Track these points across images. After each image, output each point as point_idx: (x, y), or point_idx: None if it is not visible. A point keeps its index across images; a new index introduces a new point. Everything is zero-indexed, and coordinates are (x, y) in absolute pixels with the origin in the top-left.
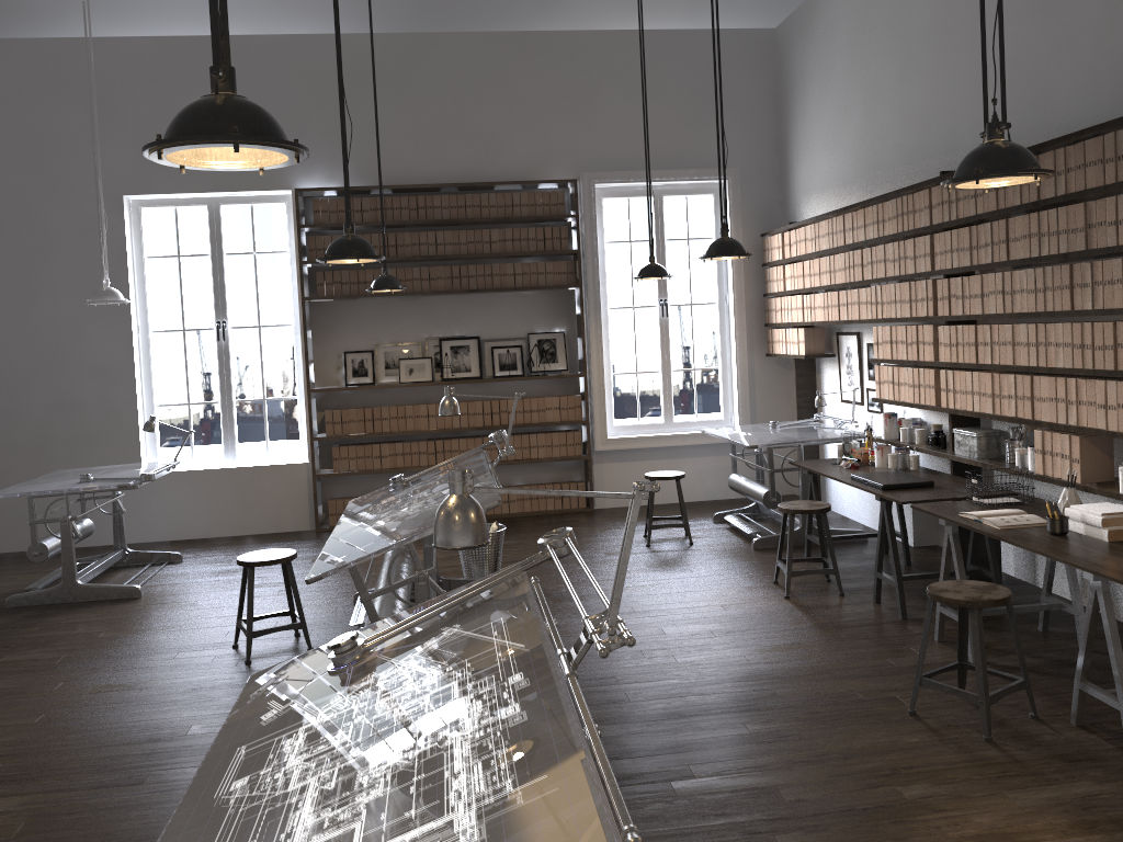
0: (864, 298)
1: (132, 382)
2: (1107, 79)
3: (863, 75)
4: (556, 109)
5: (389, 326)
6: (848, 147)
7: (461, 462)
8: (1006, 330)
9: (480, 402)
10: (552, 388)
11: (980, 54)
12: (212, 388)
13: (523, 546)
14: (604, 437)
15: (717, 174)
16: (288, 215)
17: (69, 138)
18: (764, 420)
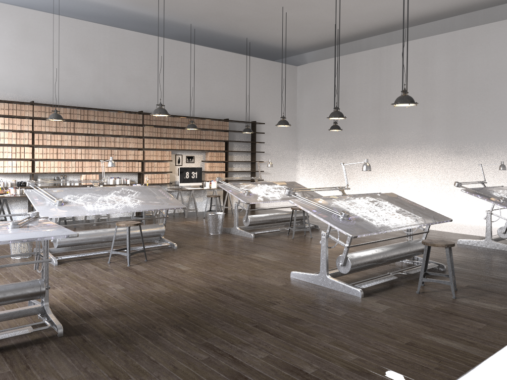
0: None
1: None
2: (91, 97)
3: None
4: None
5: None
6: None
7: (50, 192)
8: (72, 150)
9: None
10: None
11: (39, 70)
12: None
13: None
14: None
15: None
16: None
17: None
18: None
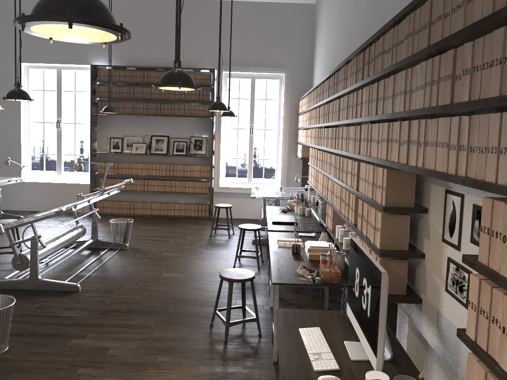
0: (309, 134)
1: (19, 142)
2: (365, 39)
3: (327, 29)
4: (209, 36)
5: (130, 128)
6: (323, 62)
7: (107, 190)
8: (326, 155)
9: (165, 165)
10: (199, 162)
11: (345, 23)
12: (83, 148)
13: (160, 230)
14: (218, 186)
15: (280, 71)
16: (90, 76)
17: (0, 37)
18: (294, 185)
